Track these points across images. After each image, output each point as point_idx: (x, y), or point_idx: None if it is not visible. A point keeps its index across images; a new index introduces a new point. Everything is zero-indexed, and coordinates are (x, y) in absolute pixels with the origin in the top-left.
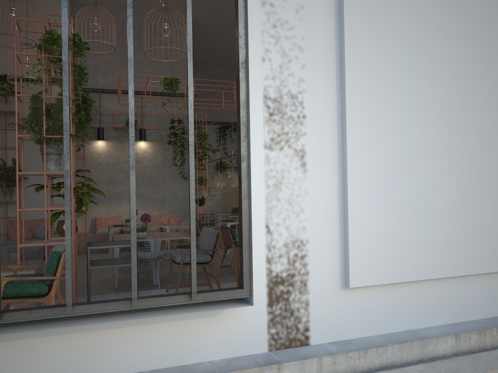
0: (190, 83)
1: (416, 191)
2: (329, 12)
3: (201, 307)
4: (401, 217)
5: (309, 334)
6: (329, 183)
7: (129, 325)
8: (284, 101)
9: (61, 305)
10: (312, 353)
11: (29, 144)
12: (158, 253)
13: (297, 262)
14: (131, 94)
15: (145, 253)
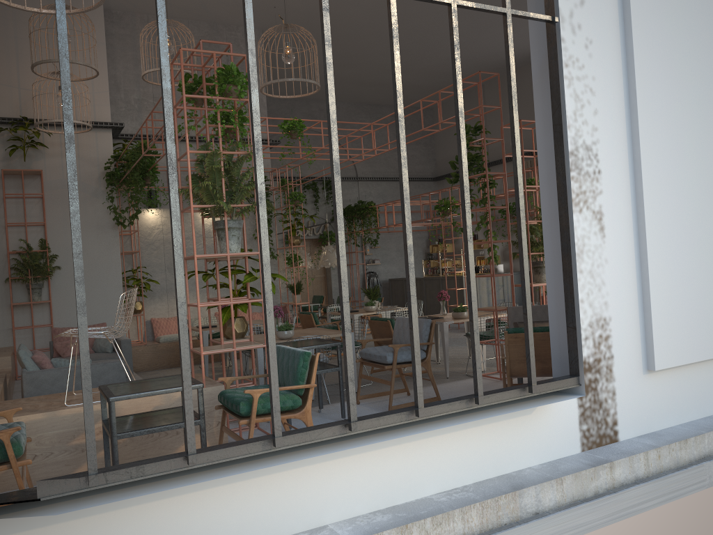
0: (517, 137)
1: (708, 255)
2: (616, 47)
3: (528, 402)
4: (696, 285)
5: (617, 428)
6: (626, 250)
7: (449, 431)
8: (580, 154)
9: (410, 408)
10: (632, 448)
11: (59, 218)
12: (324, 356)
13: (602, 345)
14: (464, 153)
15: None
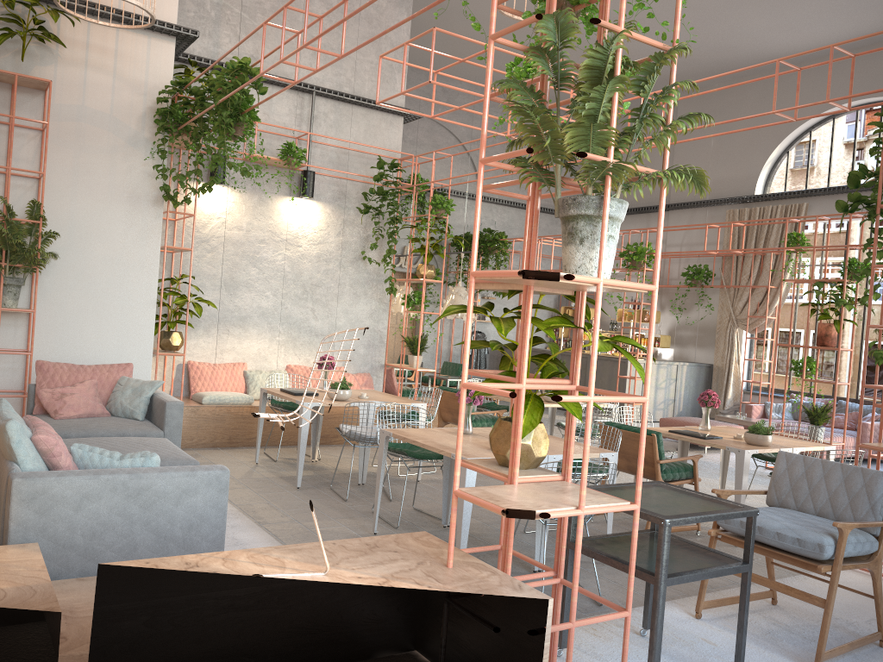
0: None
1: None
2: None
3: None
4: None
5: None
6: None
7: None
8: None
9: None
10: None
11: (66, 171)
12: None
13: None
14: None
15: None
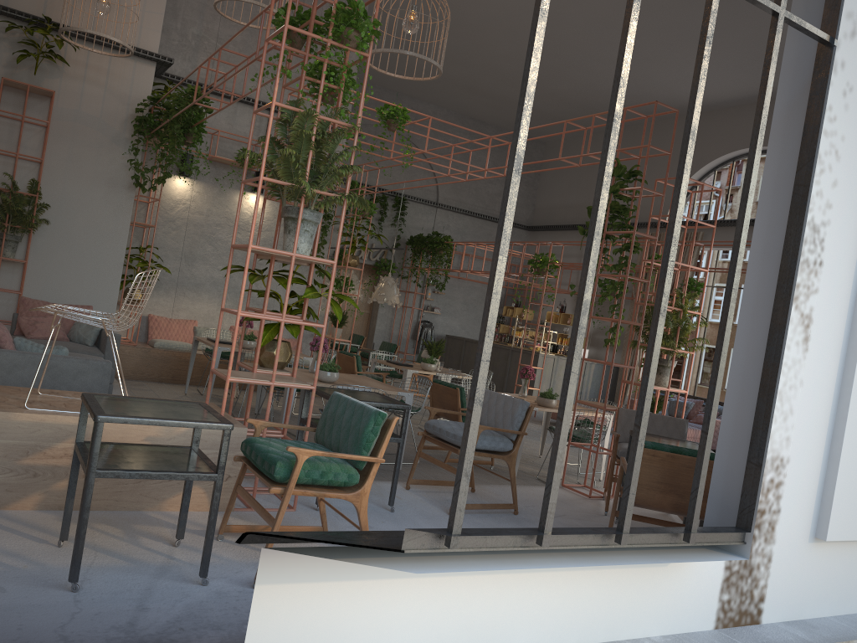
0: (752, 187)
1: None
2: None
3: (673, 551)
4: None
5: (762, 606)
6: (826, 374)
7: (562, 568)
8: (804, 234)
9: (532, 531)
10: (781, 639)
11: (62, 158)
12: None
13: (770, 493)
14: (684, 190)
15: None
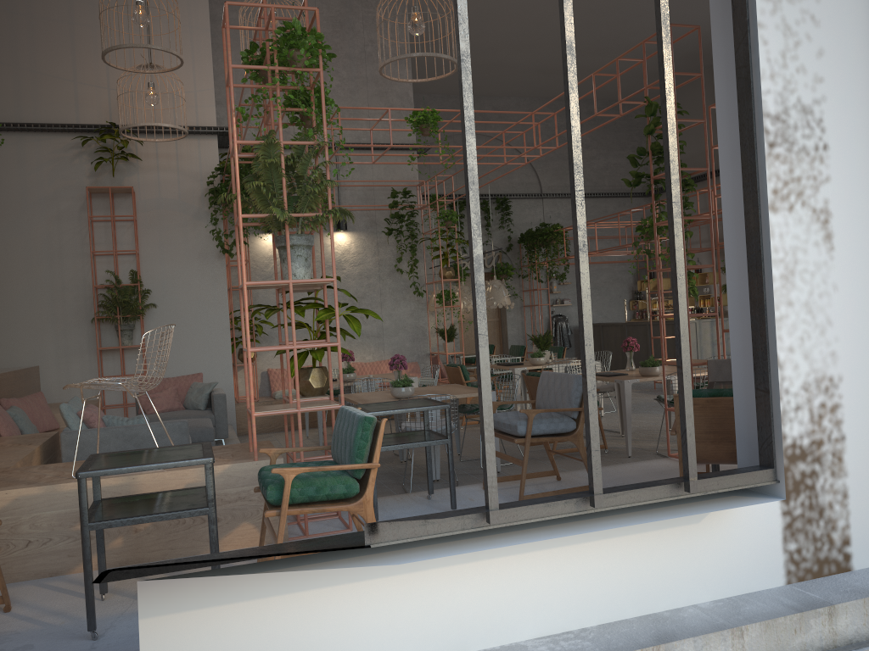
0: (668, 86)
1: None
2: None
3: (689, 505)
4: None
5: (850, 550)
6: None
7: (559, 544)
8: (792, 119)
9: (477, 509)
10: None
11: (154, 245)
12: None
13: (825, 419)
14: (574, 111)
15: (416, 424)
